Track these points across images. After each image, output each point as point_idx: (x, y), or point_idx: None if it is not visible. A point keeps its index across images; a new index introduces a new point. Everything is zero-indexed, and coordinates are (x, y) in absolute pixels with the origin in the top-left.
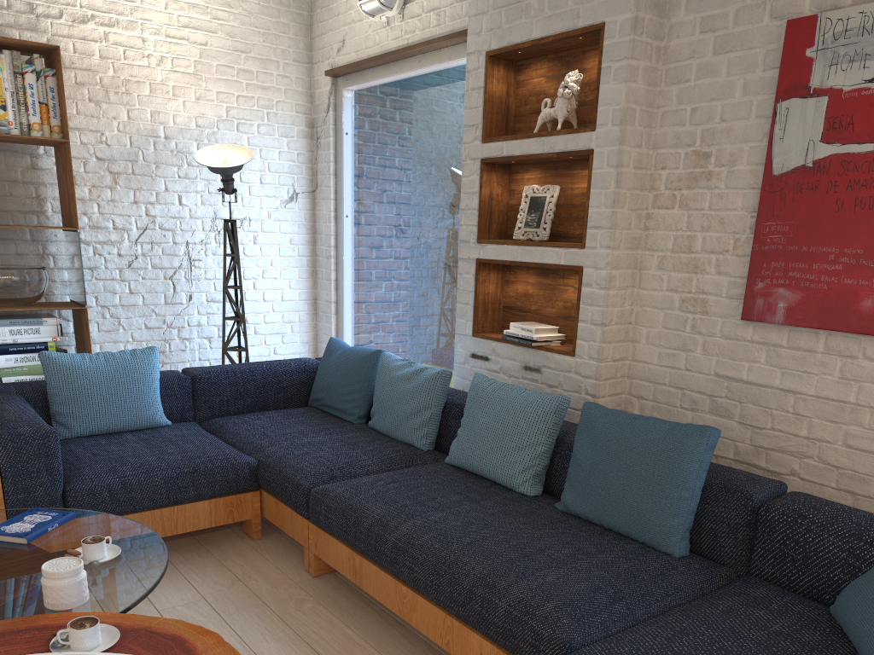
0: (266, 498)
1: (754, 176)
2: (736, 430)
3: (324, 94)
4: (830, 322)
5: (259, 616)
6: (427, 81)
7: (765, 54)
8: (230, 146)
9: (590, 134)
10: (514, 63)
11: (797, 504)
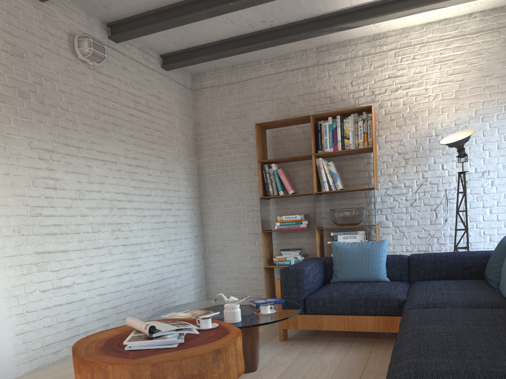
0: None
1: None
2: None
3: None
4: None
5: (352, 373)
6: None
7: None
8: (465, 130)
9: None
10: None
11: None
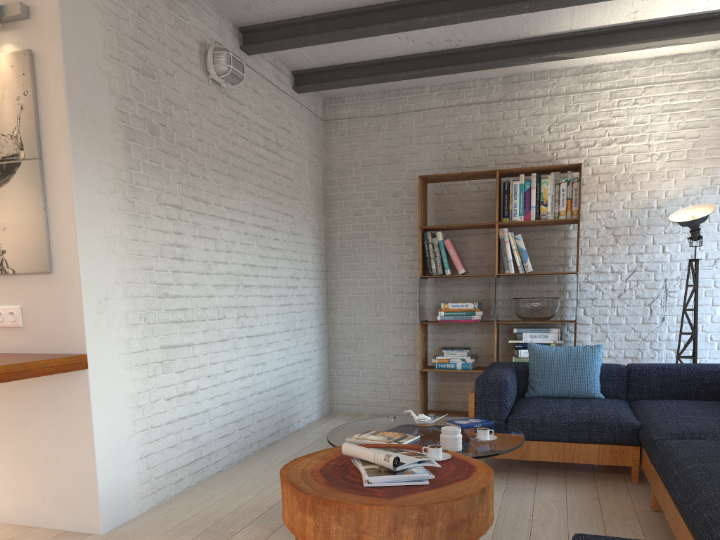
0: (642, 452)
1: None
2: None
3: None
4: None
5: (590, 517)
6: None
7: None
8: (701, 205)
9: None
10: None
11: None
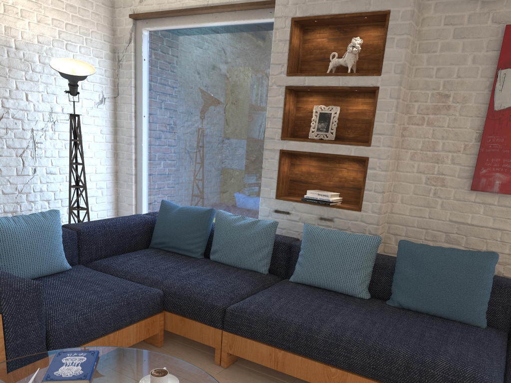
0: (170, 317)
1: (478, 110)
2: None
3: (126, 30)
4: None
5: None
6: (218, 31)
7: (488, 42)
8: (73, 60)
9: (377, 77)
10: (303, 27)
11: None
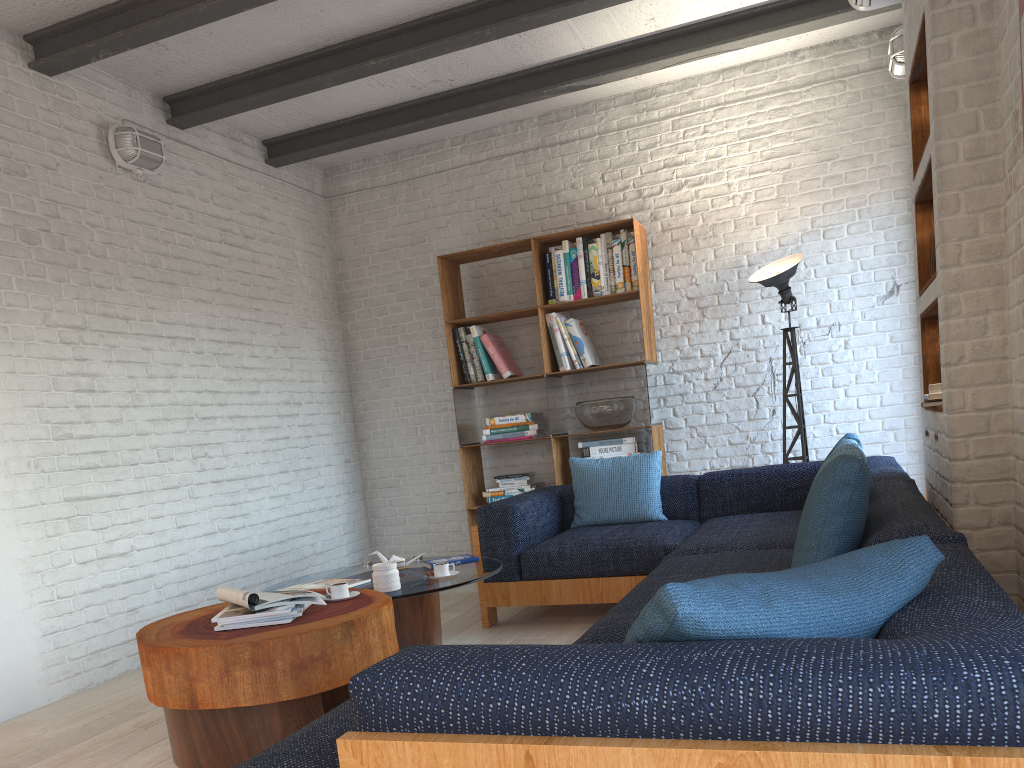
0: None
1: None
2: None
3: None
4: None
5: None
6: None
7: None
8: (791, 256)
9: (929, 138)
10: None
11: None
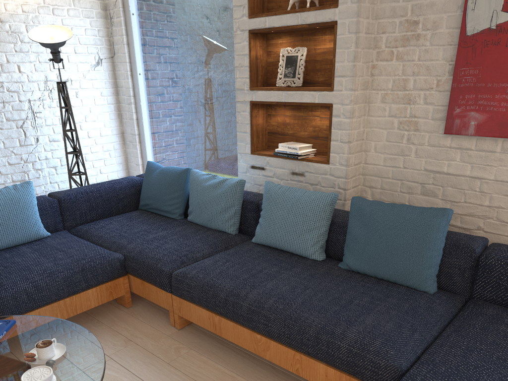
0: (133, 280)
1: (451, 37)
2: (439, 204)
3: None
4: (507, 133)
5: (154, 365)
6: None
7: None
8: (53, 26)
9: (334, 10)
10: None
11: (504, 252)
